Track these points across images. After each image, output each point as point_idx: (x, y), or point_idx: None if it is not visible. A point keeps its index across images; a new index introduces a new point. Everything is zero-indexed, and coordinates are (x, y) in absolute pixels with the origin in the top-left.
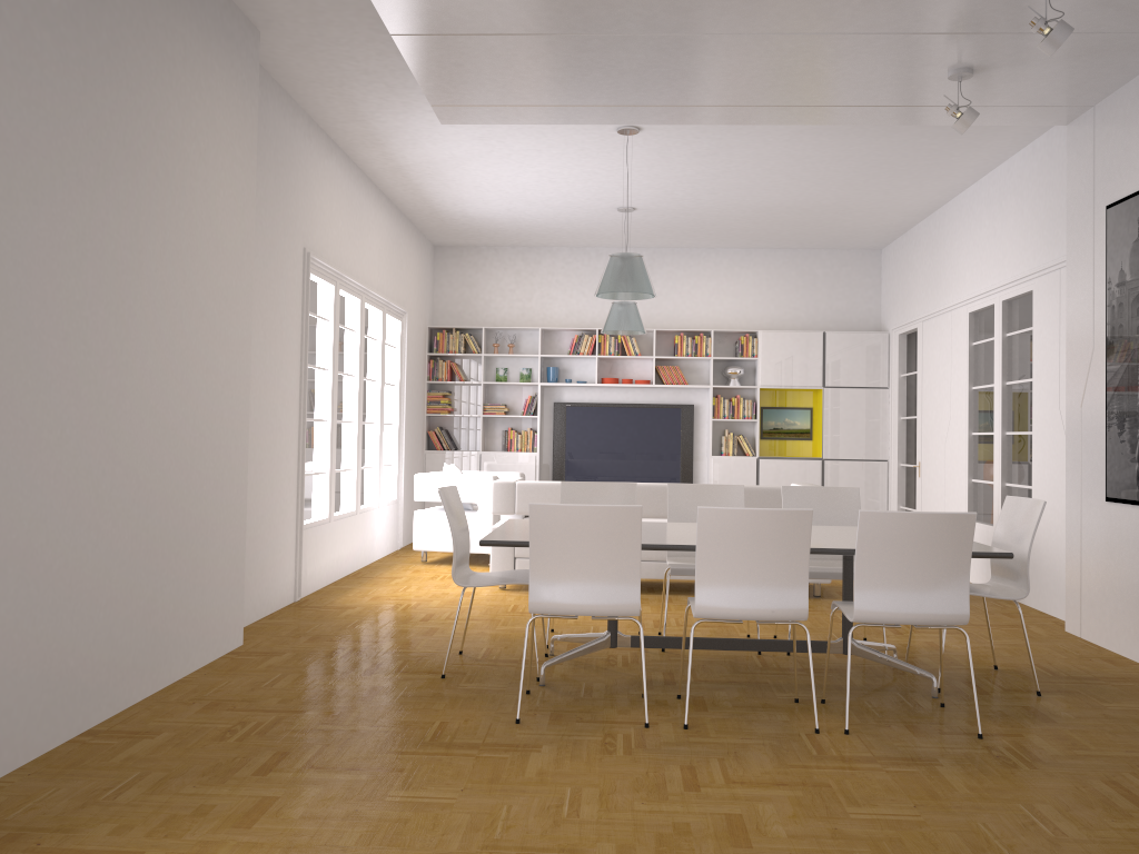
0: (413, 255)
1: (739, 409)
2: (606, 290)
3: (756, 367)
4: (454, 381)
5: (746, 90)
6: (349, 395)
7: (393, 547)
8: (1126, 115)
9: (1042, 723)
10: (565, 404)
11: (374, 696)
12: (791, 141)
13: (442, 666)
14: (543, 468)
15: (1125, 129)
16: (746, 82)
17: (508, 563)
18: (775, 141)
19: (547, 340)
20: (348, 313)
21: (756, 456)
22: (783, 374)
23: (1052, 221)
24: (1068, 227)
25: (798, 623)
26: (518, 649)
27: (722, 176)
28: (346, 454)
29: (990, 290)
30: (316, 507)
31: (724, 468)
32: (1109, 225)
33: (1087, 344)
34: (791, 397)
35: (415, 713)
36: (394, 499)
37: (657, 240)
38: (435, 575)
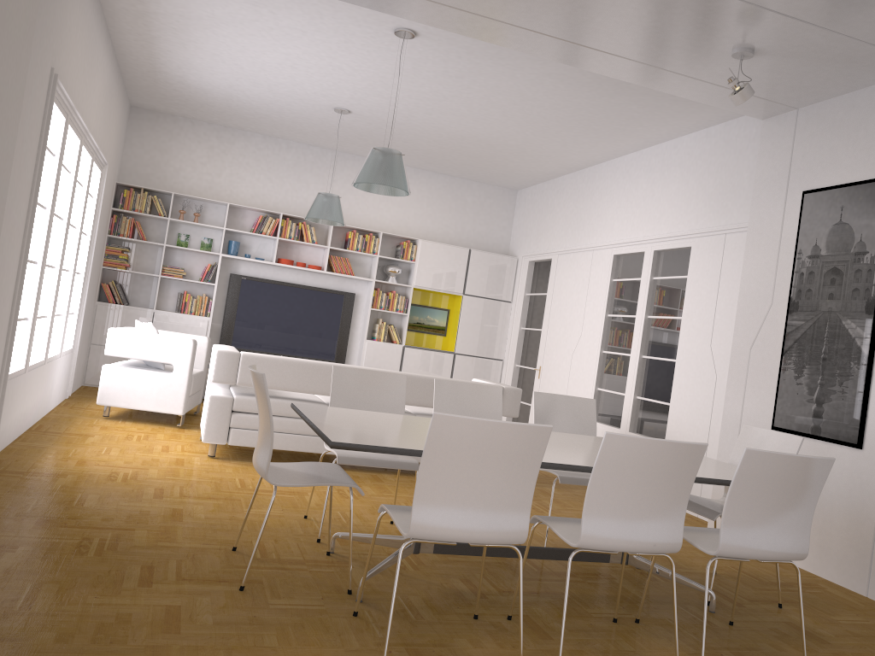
0: (118, 109)
1: (393, 303)
2: (370, 181)
3: (412, 269)
4: (136, 239)
5: (562, 19)
6: (56, 238)
7: (63, 396)
8: (836, 121)
9: (822, 644)
10: (241, 276)
11: (179, 625)
12: (533, 82)
13: (227, 570)
14: (211, 332)
15: (833, 132)
16: (569, 11)
17: (223, 432)
18: (521, 78)
19: (232, 216)
20: (68, 151)
21: (403, 344)
22: (434, 278)
23: (722, 195)
24: (753, 202)
25: (665, 555)
26: (291, 544)
27: (450, 99)
28: (44, 300)
29: (643, 240)
30: (14, 356)
31: (375, 352)
32: (806, 207)
33: (764, 299)
34: (434, 298)
35: (251, 655)
36: (70, 349)
37: (347, 145)
38: (128, 434)
